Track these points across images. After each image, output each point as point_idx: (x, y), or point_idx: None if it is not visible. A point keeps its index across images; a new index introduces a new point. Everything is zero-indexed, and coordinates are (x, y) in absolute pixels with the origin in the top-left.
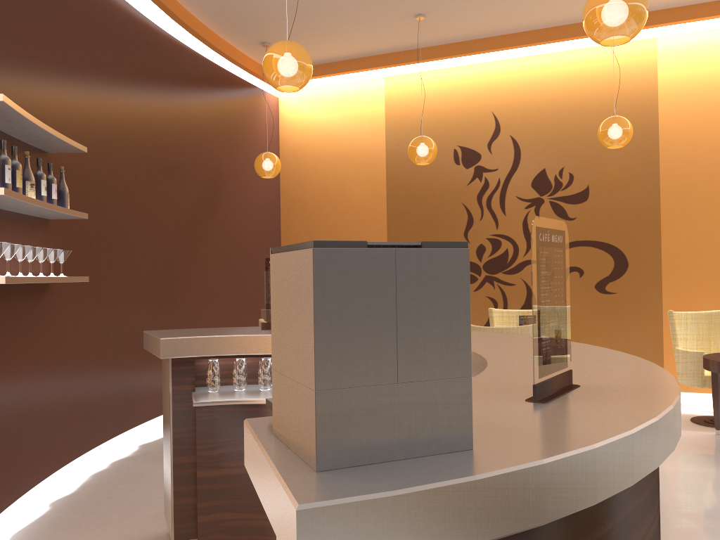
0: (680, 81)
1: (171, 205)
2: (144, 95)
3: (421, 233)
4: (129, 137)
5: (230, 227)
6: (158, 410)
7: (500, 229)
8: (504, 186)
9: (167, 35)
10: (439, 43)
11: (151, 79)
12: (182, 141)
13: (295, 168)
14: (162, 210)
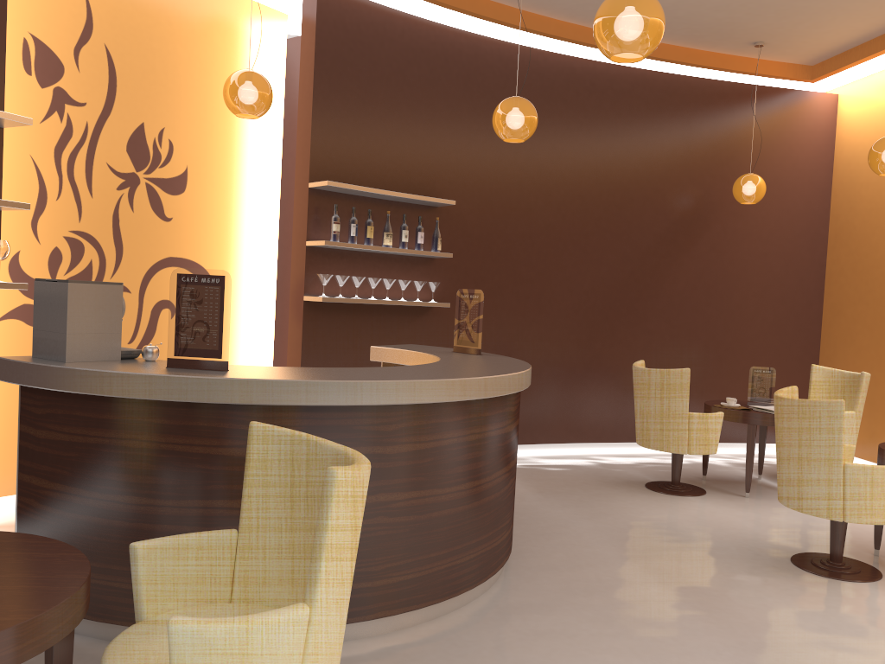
0: None
1: (618, 240)
2: (582, 137)
3: None
4: (556, 180)
5: (719, 262)
6: (579, 437)
7: None
8: None
9: (625, 69)
10: None
11: (595, 119)
12: (641, 174)
13: (847, 184)
14: (602, 246)
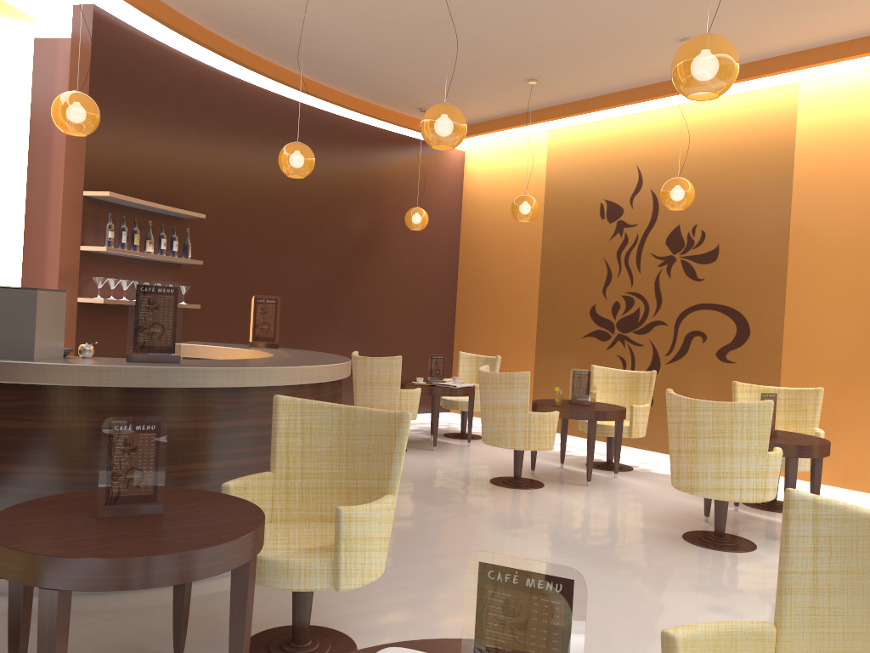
0: (819, 131)
1: (320, 253)
2: None
3: (567, 287)
4: (274, 200)
5: (390, 273)
6: None
7: (635, 287)
8: (641, 242)
9: (325, 113)
10: (579, 99)
11: None
12: (336, 200)
13: (473, 219)
14: (308, 257)
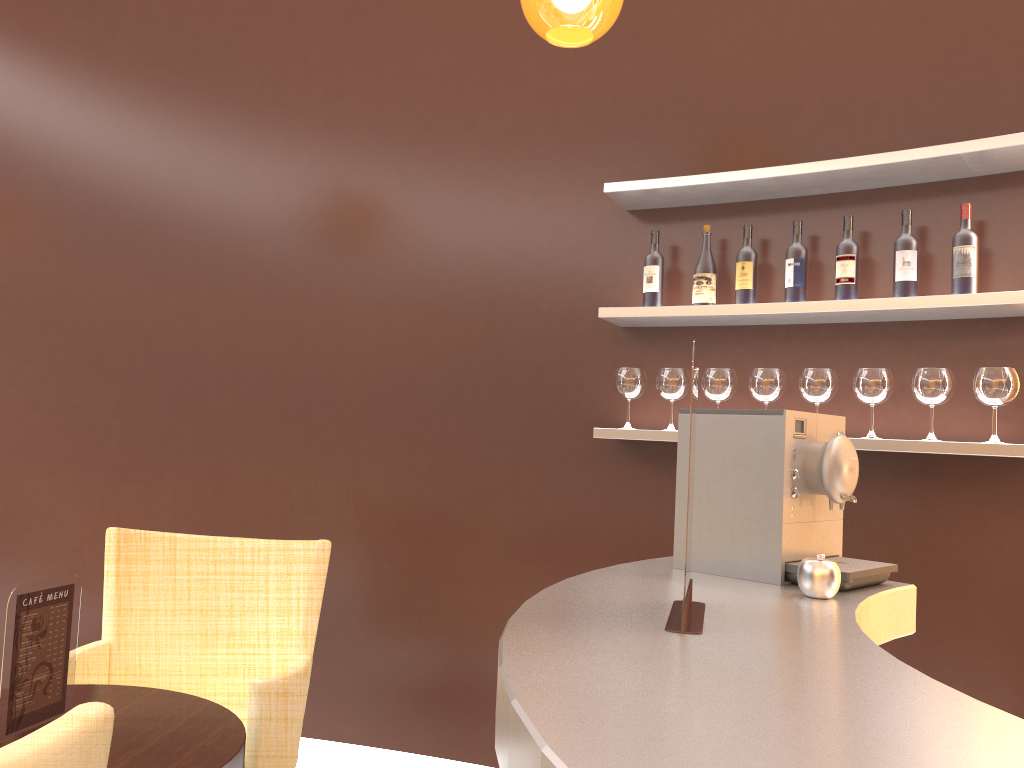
0: None
1: None
2: None
3: None
4: None
5: None
6: None
7: None
8: None
9: None
10: None
11: None
12: None
13: None
14: None
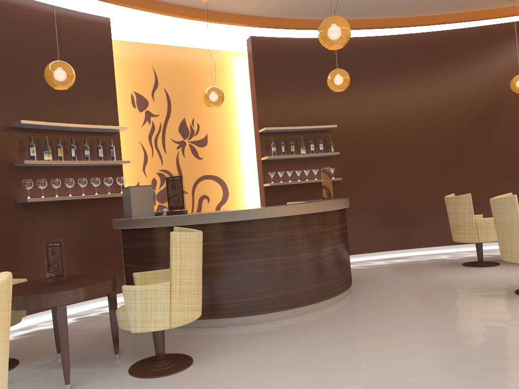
0: None
1: (444, 129)
2: (411, 76)
3: None
4: (399, 102)
5: (516, 130)
6: (437, 243)
7: None
8: None
9: (433, 33)
10: None
11: (418, 65)
12: (453, 88)
13: None
14: (434, 133)
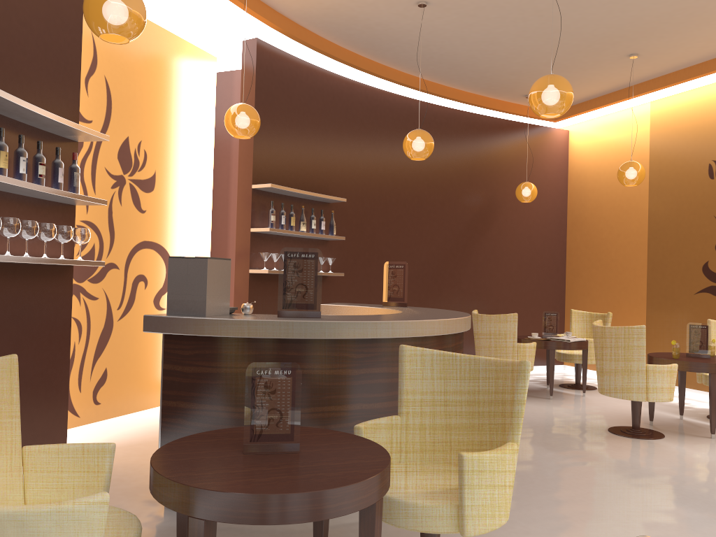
0: None
1: (441, 227)
2: None
3: (676, 246)
4: (402, 184)
5: (504, 241)
6: None
7: None
8: None
9: (443, 108)
10: (681, 68)
11: None
12: (454, 180)
13: (578, 189)
14: (432, 231)
